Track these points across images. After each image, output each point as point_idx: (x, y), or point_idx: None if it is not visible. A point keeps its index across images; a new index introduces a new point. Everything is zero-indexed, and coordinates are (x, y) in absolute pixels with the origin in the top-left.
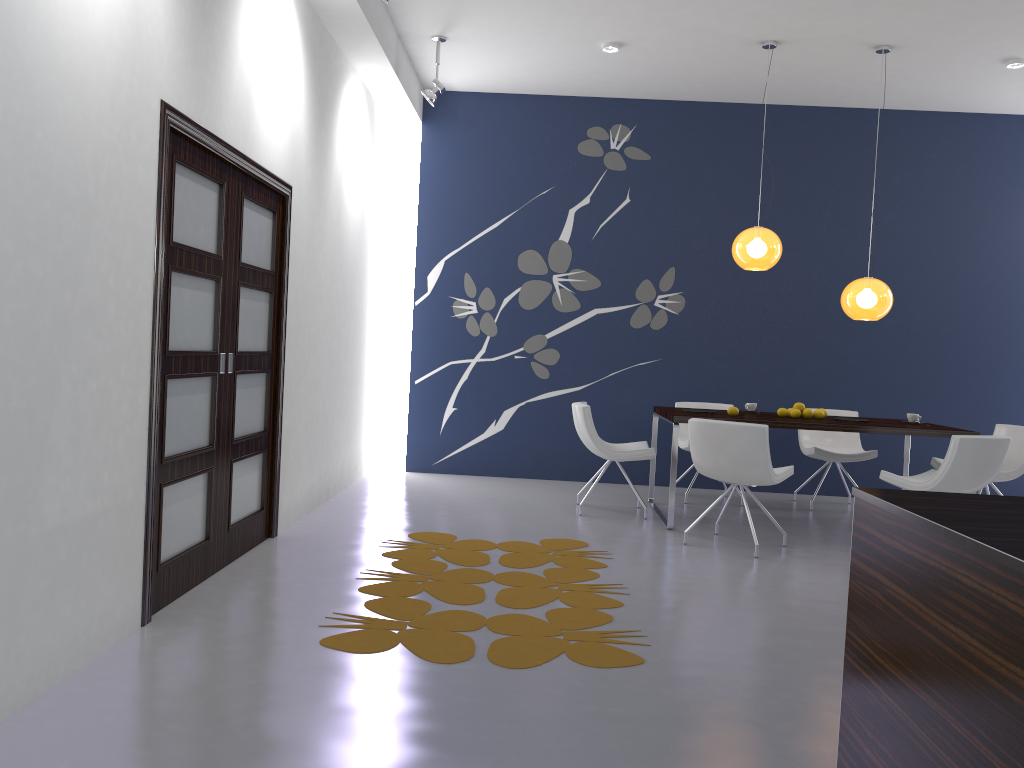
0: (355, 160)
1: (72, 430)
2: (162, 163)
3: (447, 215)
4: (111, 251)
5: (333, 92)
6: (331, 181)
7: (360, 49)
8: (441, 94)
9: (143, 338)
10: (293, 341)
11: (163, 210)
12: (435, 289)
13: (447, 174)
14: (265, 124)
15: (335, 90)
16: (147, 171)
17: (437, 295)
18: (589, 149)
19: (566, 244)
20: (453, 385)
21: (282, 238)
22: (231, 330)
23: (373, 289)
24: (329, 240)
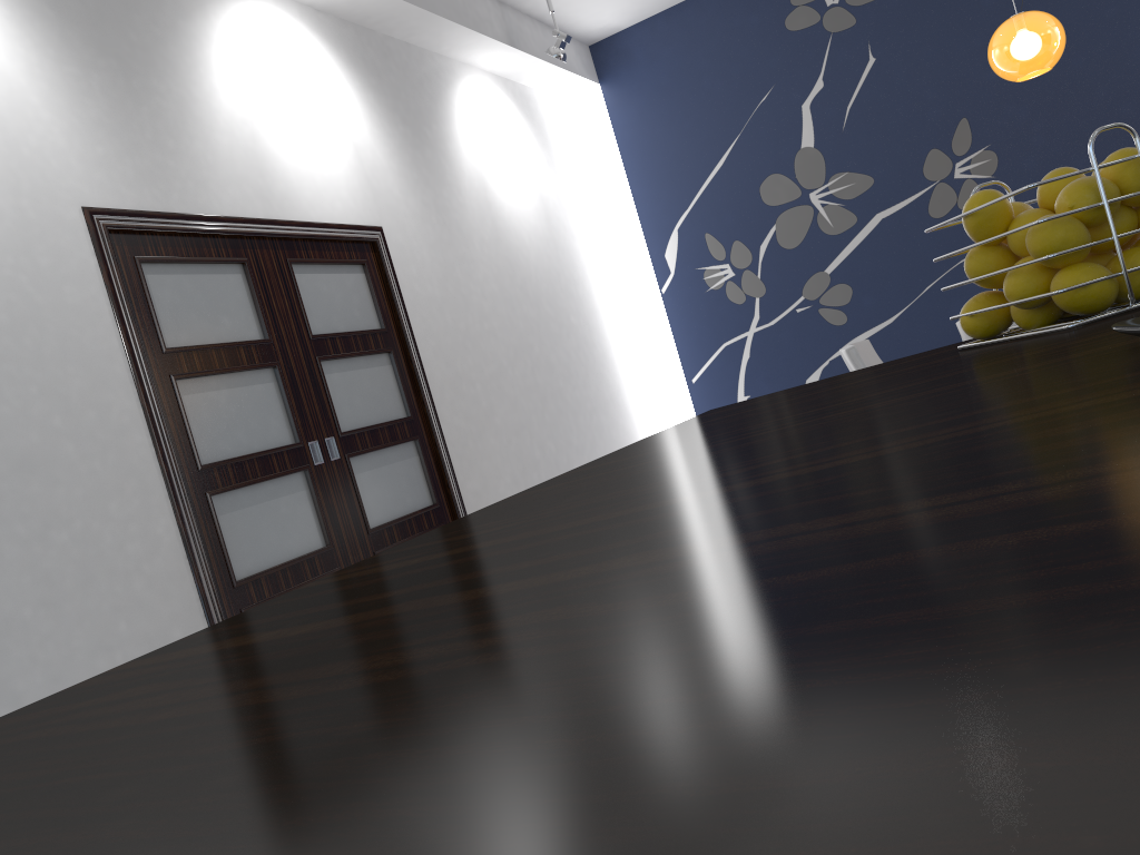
0: (508, 162)
1: (40, 593)
2: (107, 273)
3: (662, 176)
4: (45, 389)
5: (431, 101)
6: (465, 199)
7: (447, 40)
8: (608, 41)
9: (141, 465)
10: (451, 394)
11: (127, 321)
12: (678, 266)
13: (646, 129)
14: (301, 175)
15: (435, 98)
16: (84, 288)
17: (682, 272)
18: (800, 20)
19: (812, 149)
20: (736, 370)
21: (387, 288)
22: (321, 413)
23: (603, 294)
24: (485, 264)
